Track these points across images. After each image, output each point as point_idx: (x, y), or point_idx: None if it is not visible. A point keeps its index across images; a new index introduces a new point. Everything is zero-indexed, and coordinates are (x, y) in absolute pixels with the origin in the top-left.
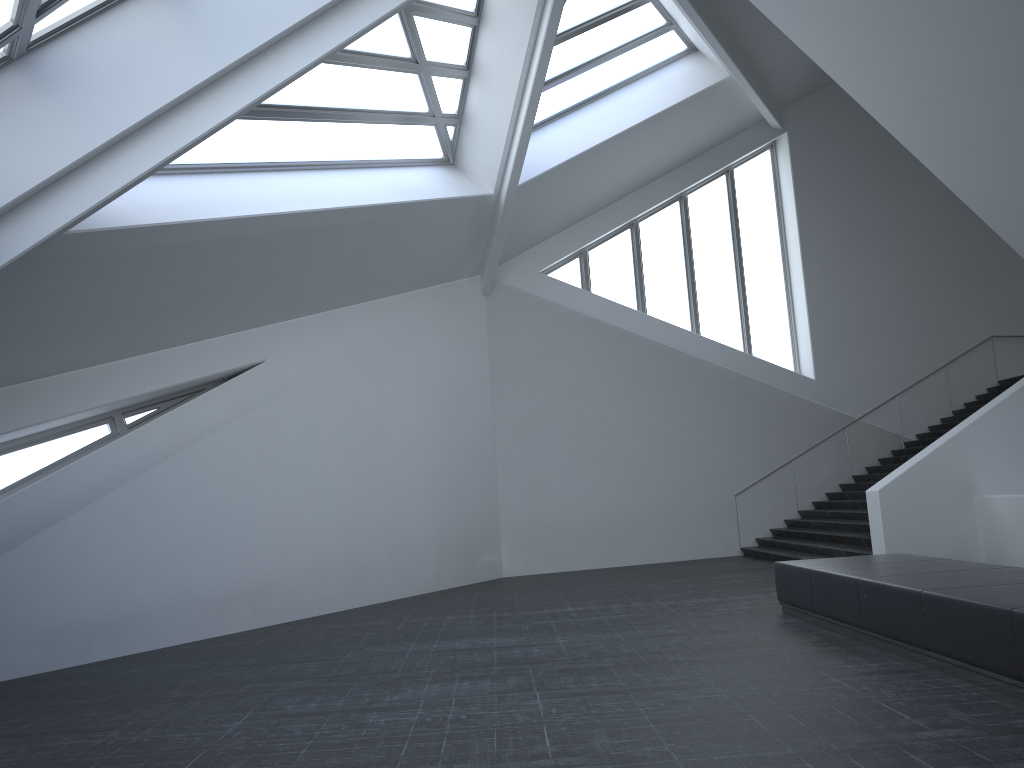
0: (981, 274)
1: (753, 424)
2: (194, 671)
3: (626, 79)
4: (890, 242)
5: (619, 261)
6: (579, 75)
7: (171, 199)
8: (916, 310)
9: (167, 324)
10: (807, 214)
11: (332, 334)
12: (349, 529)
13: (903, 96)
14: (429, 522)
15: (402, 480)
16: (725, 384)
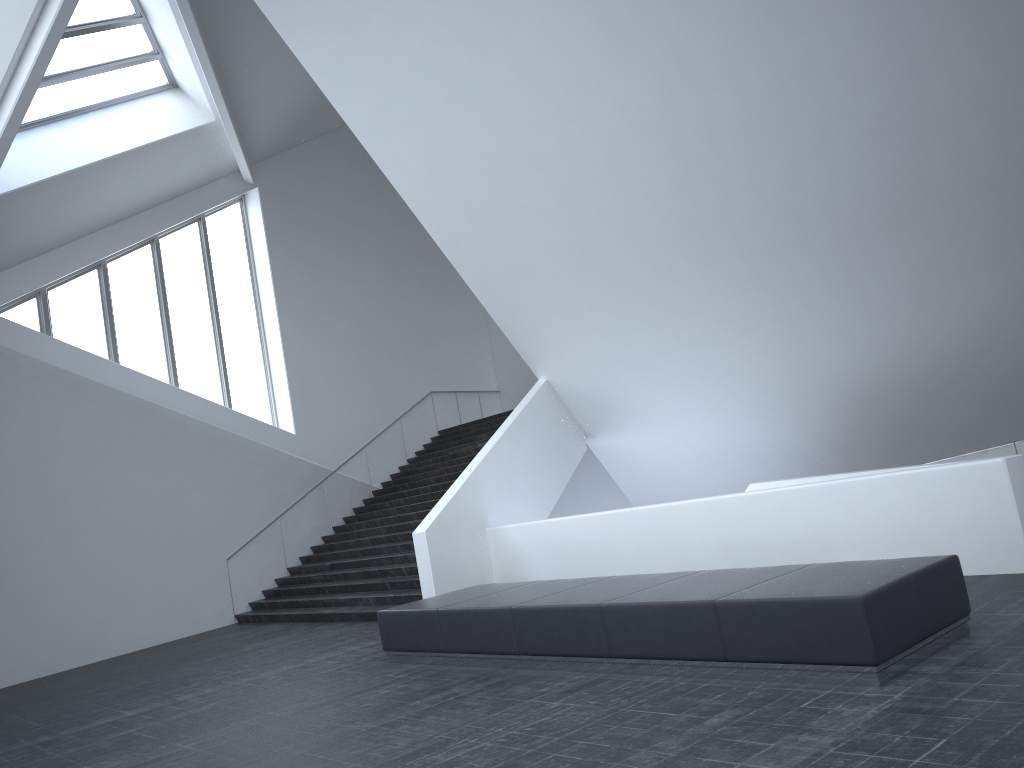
0: (421, 337)
1: (241, 482)
2: None
3: (103, 101)
4: (351, 303)
5: (86, 305)
6: (53, 85)
7: None
8: (375, 367)
9: None
10: (280, 270)
11: None
12: None
13: (428, 166)
14: None
15: None
16: (212, 442)
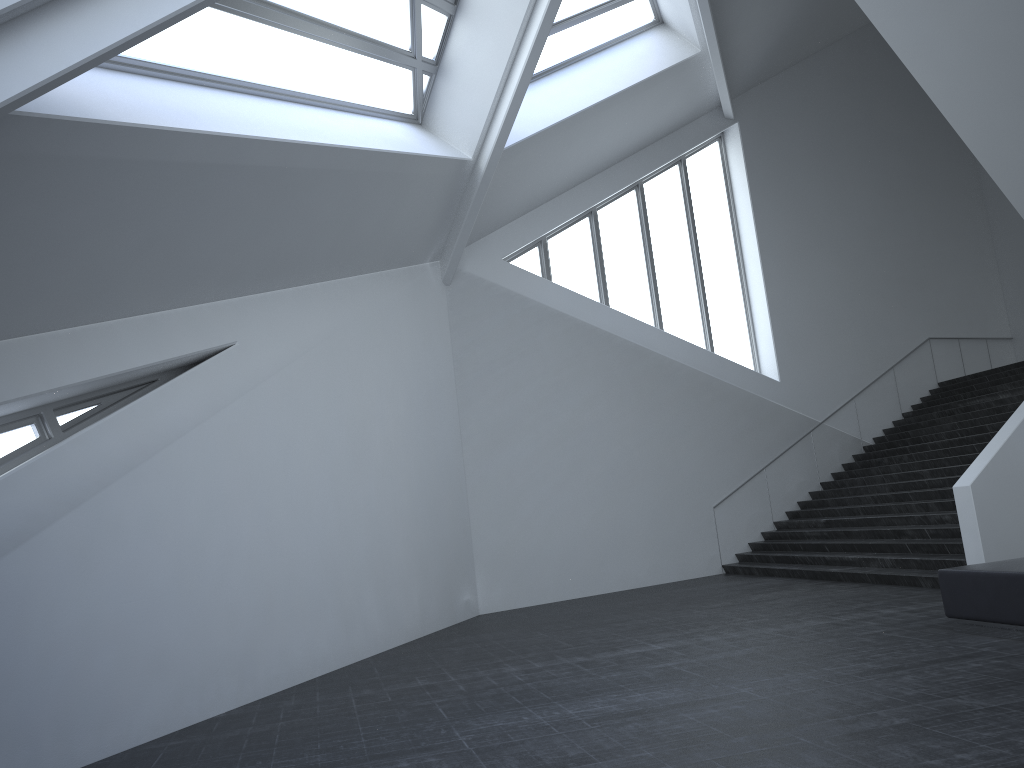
0: (916, 276)
1: (726, 430)
2: None
3: (596, 46)
4: (837, 241)
5: (579, 252)
6: (555, 34)
7: (142, 100)
8: (864, 310)
9: (123, 282)
10: (762, 208)
11: (305, 315)
12: (336, 564)
13: (970, 48)
14: (411, 552)
15: (383, 500)
16: (696, 387)
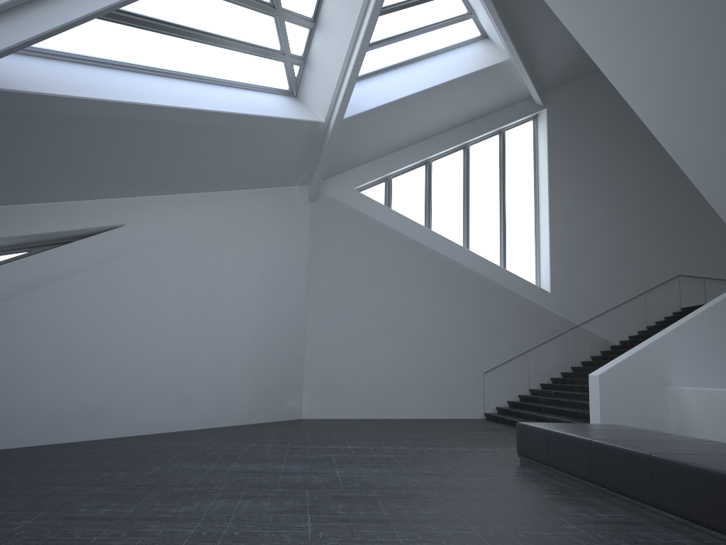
0: (675, 229)
1: (502, 321)
2: (18, 470)
3: (433, 51)
4: (613, 198)
5: (414, 188)
6: (399, 42)
7: (55, 77)
8: (627, 250)
9: (43, 182)
10: (555, 170)
11: (184, 212)
12: (181, 368)
13: (644, 74)
14: (247, 369)
15: (229, 334)
16: (484, 289)
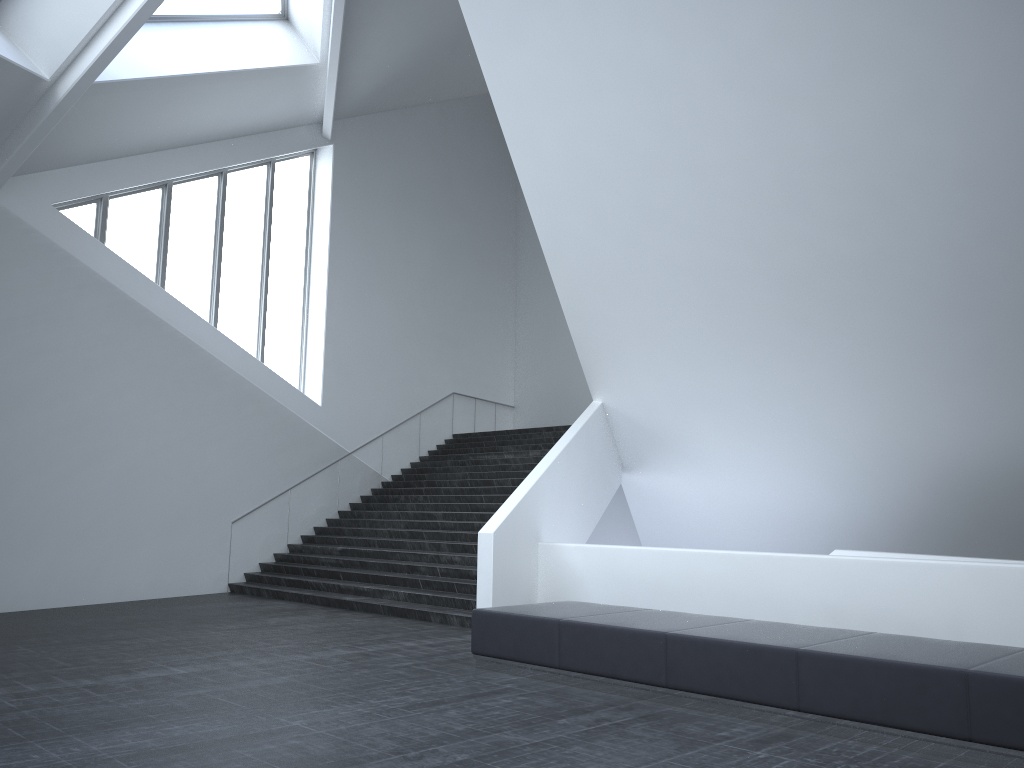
0: (454, 334)
1: (261, 444)
2: None
3: (216, 15)
4: (397, 285)
5: (143, 223)
6: None
7: None
8: (407, 355)
9: None
10: (338, 234)
11: None
12: None
13: (564, 152)
14: None
15: None
16: (241, 395)
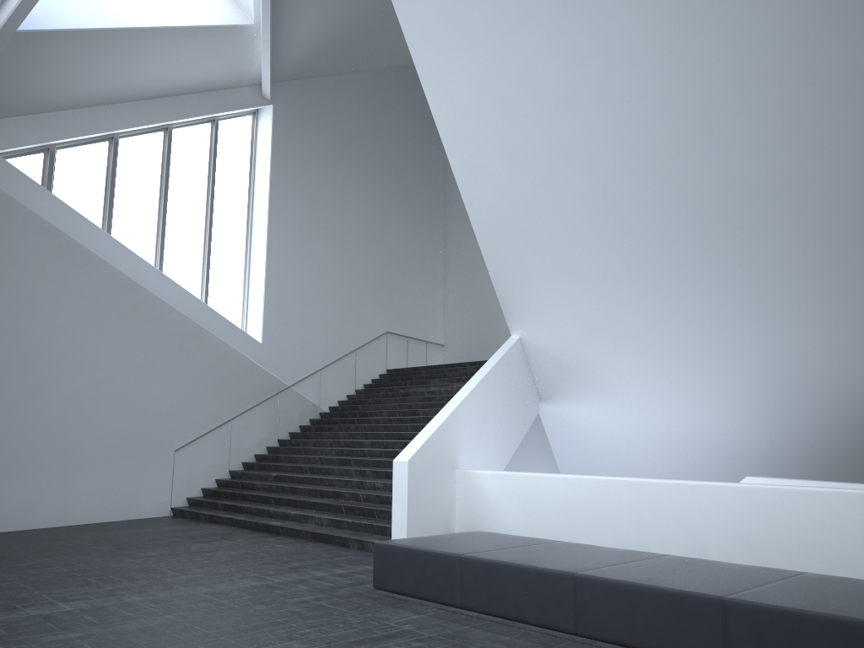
0: (387, 279)
1: (203, 378)
2: None
3: None
4: (334, 233)
5: (90, 173)
6: None
7: None
8: (343, 297)
9: None
10: (278, 187)
11: None
12: None
13: (477, 91)
14: None
15: None
16: (183, 332)
